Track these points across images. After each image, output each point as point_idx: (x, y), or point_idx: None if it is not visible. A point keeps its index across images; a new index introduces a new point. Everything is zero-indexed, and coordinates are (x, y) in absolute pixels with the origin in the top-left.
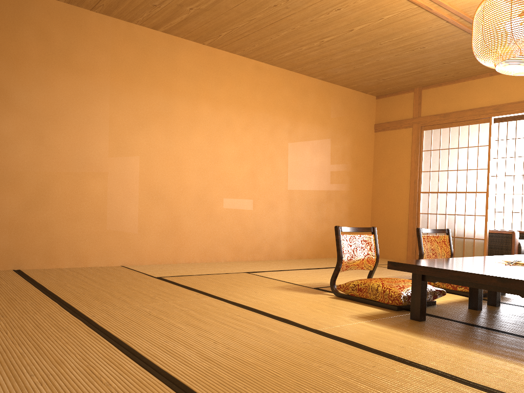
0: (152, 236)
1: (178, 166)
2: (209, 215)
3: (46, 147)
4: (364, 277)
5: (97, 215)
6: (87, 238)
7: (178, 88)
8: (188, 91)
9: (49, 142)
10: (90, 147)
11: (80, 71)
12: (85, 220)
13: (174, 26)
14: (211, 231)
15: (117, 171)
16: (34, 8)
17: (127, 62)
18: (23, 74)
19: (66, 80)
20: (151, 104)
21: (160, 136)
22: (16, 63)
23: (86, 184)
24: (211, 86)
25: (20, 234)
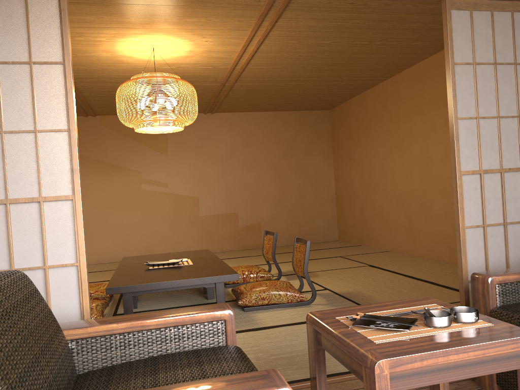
0: (400, 232)
1: (407, 176)
2: (428, 216)
3: (362, 178)
4: (356, 286)
5: (379, 216)
6: (377, 231)
7: (401, 114)
8: (406, 113)
9: (362, 175)
10: (373, 174)
11: (366, 130)
12: (376, 220)
13: (376, 77)
14: (431, 230)
15: (383, 186)
16: (353, 105)
17: (379, 112)
18: (354, 142)
19: (363, 138)
20: (391, 134)
21: (397, 156)
22: (352, 138)
23: (374, 197)
24: (418, 99)
25: (360, 226)
